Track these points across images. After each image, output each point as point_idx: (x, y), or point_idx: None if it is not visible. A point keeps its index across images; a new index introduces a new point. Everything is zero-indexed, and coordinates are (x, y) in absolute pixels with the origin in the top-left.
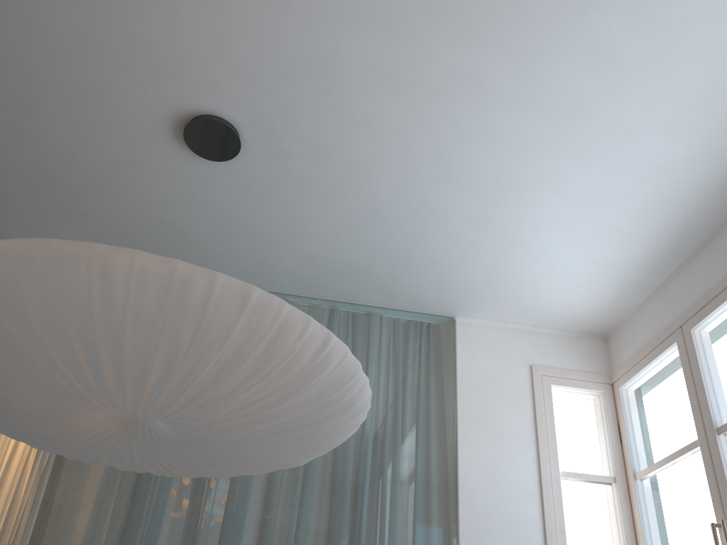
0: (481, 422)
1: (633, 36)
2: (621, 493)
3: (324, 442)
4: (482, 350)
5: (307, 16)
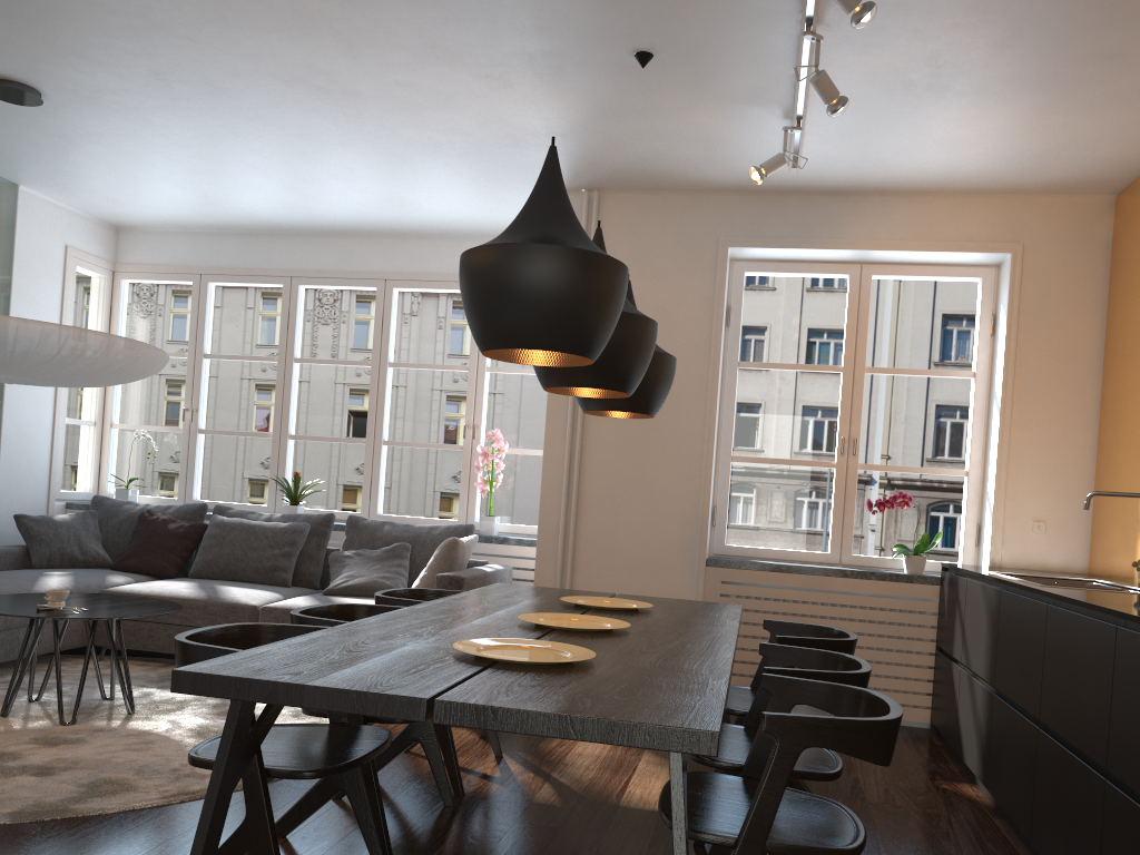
0: (28, 294)
1: (309, 192)
2: None
3: None
4: (35, 224)
5: (179, 118)
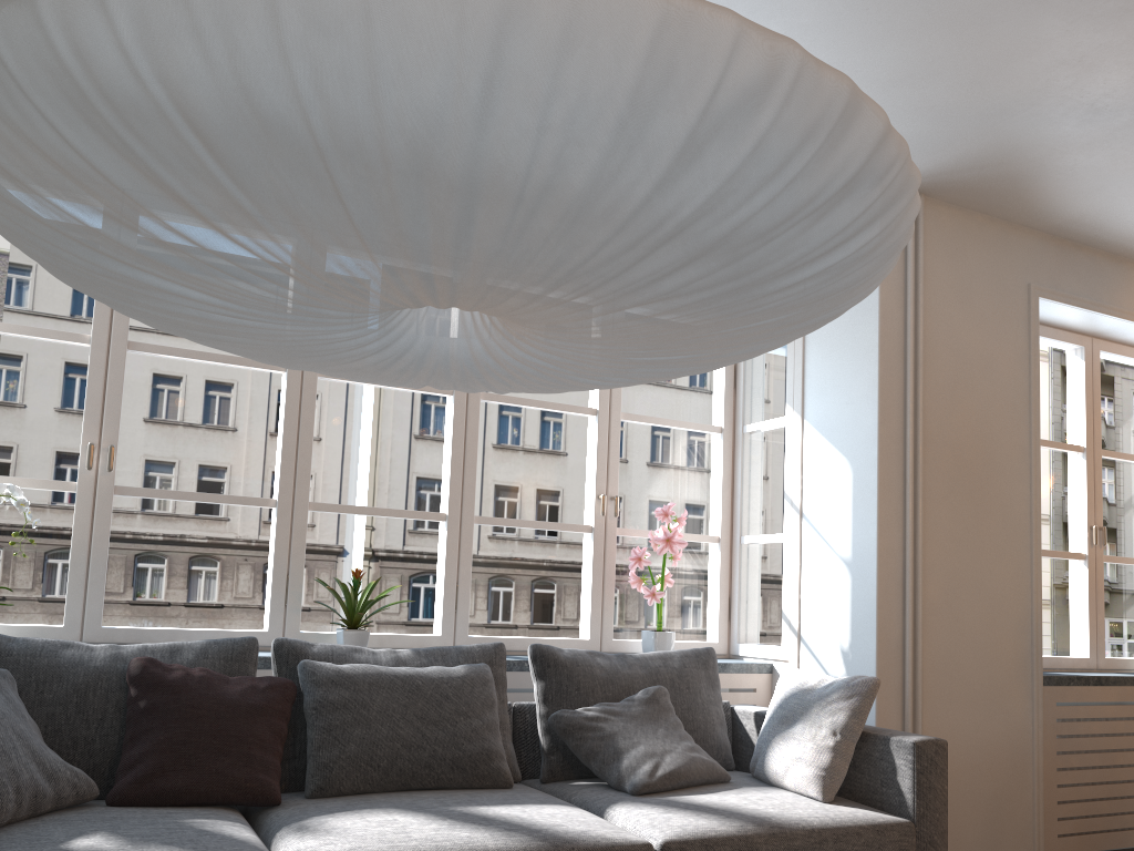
0: None
1: None
2: None
3: None
4: None
5: None
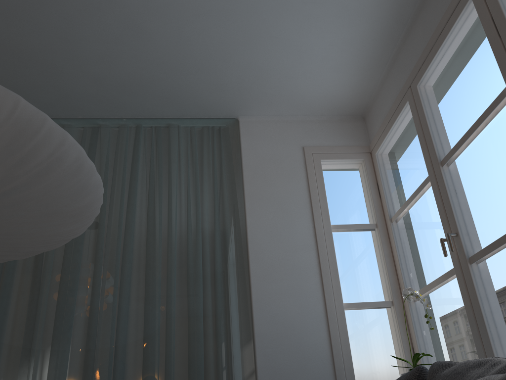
0: (265, 196)
1: None
2: (382, 235)
3: (59, 206)
4: (262, 141)
5: None
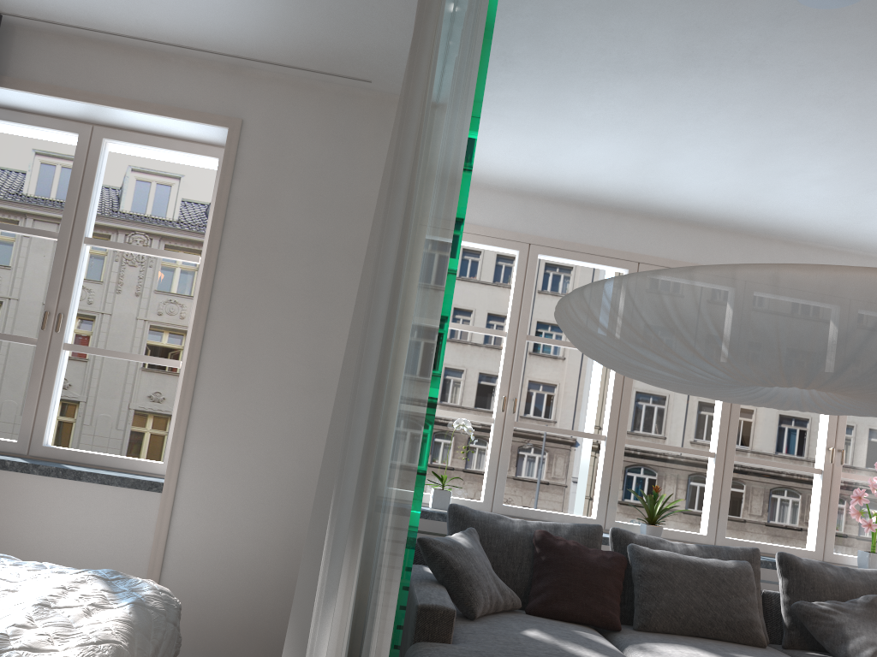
0: None
1: (805, 180)
2: None
3: None
4: None
5: None
